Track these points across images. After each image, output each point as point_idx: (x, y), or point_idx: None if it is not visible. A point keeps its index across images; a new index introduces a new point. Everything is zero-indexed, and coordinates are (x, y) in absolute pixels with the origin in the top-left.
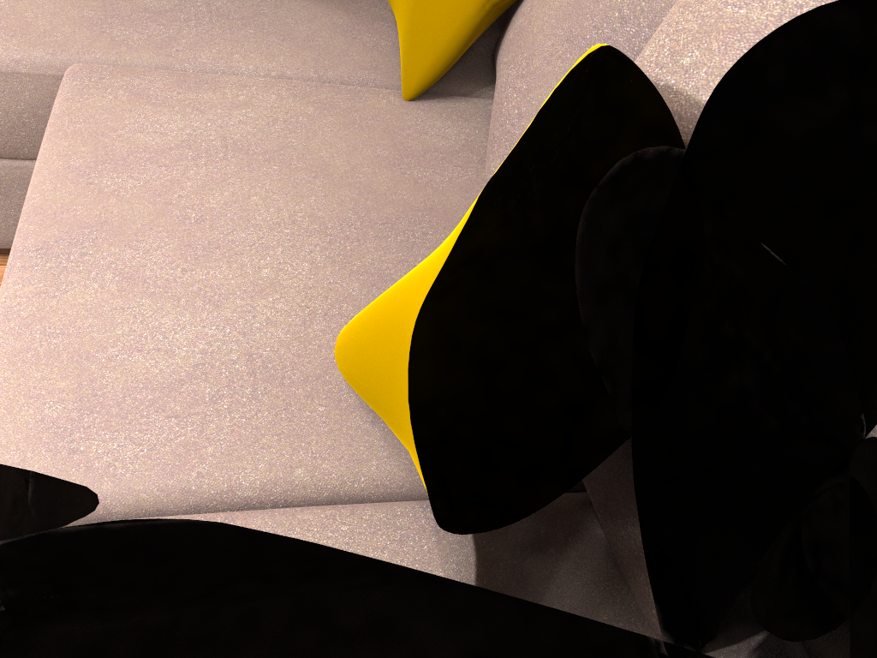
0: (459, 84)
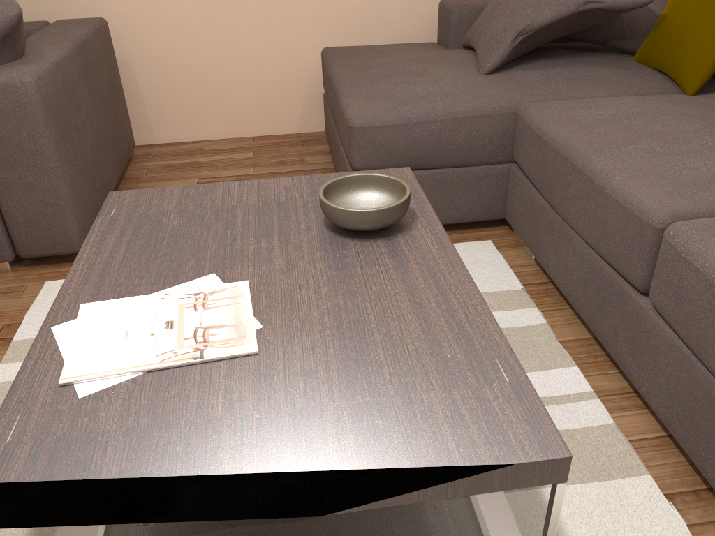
0: (707, 88)
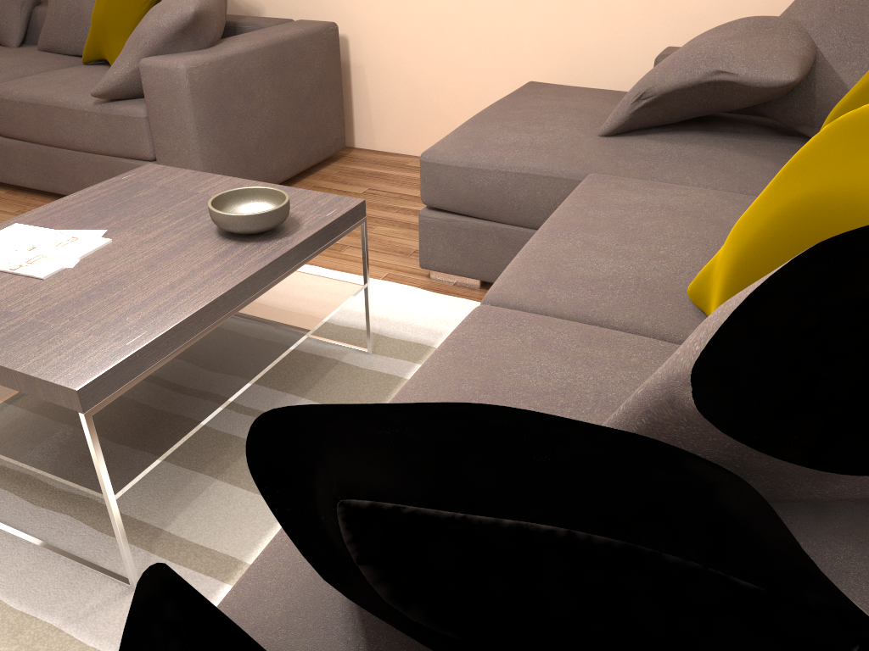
0: None
